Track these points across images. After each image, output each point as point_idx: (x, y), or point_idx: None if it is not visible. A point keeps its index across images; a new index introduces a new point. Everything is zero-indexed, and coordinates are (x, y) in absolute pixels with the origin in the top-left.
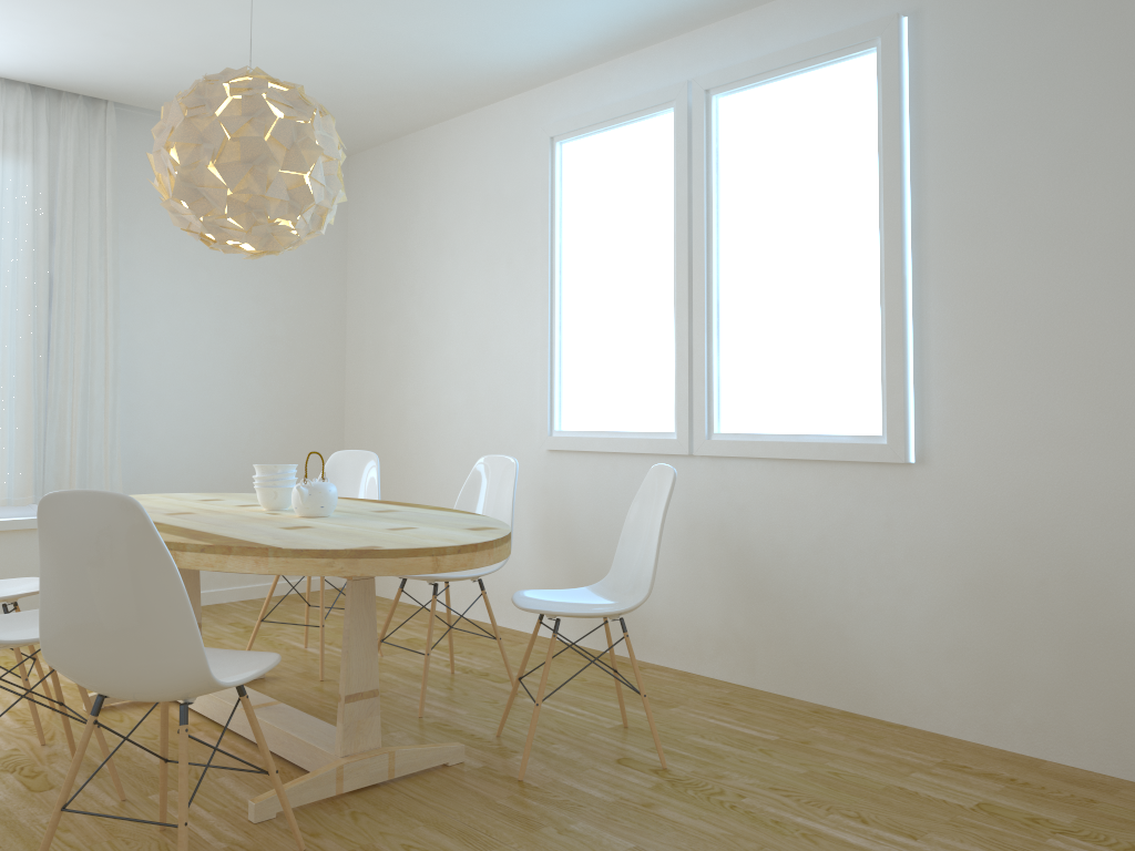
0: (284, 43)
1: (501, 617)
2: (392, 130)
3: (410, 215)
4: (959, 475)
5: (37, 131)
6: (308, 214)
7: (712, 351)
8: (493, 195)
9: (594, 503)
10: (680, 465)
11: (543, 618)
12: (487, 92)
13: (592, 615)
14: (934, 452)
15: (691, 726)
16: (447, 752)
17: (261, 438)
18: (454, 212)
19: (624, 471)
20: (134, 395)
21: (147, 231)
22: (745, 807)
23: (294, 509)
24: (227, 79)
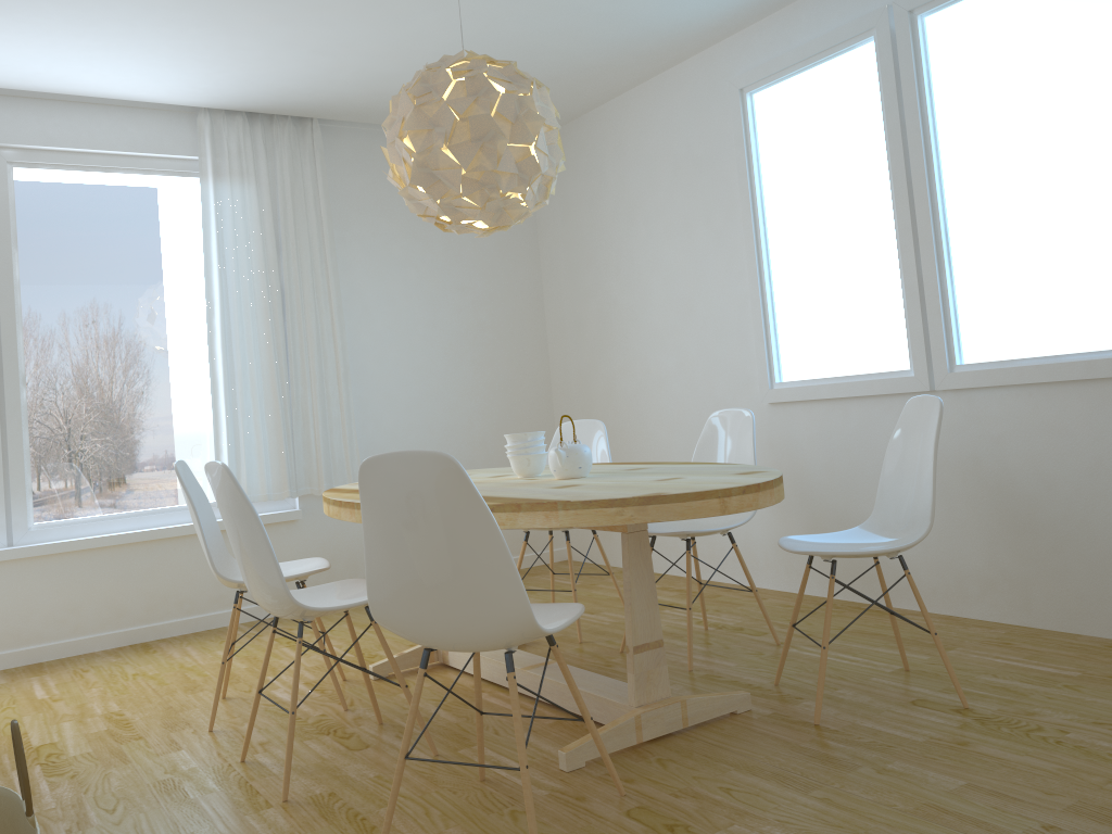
0: (475, 34)
1: (736, 576)
2: (573, 109)
3: (598, 190)
4: None
5: (256, 154)
6: (535, 185)
7: (945, 281)
8: (683, 157)
9: (826, 452)
10: None
11: (782, 573)
12: (668, 55)
13: (872, 553)
14: None
15: (977, 666)
16: (734, 700)
17: (478, 421)
18: (644, 180)
19: (856, 416)
20: (363, 390)
21: (358, 236)
22: (1072, 742)
23: (552, 472)
24: (448, 64)
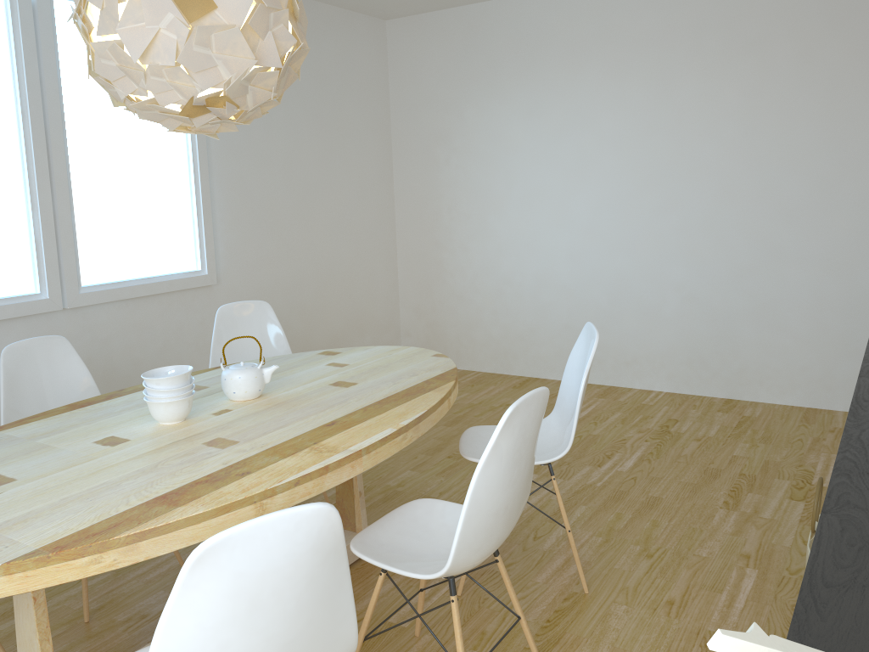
0: None
1: None
2: None
3: None
4: (233, 286)
5: None
6: None
7: (73, 220)
8: None
9: None
10: (41, 322)
11: None
12: None
13: None
14: (222, 275)
15: None
16: None
17: None
18: None
19: None
20: None
21: None
22: None
23: (256, 392)
24: None
